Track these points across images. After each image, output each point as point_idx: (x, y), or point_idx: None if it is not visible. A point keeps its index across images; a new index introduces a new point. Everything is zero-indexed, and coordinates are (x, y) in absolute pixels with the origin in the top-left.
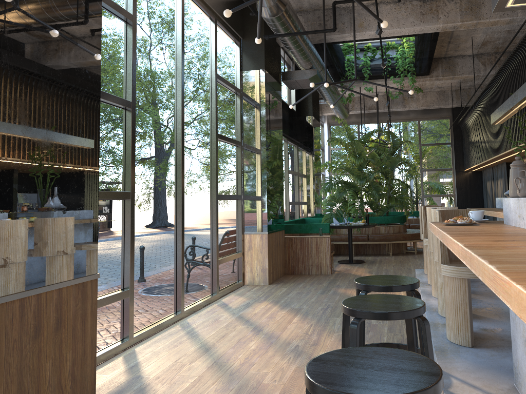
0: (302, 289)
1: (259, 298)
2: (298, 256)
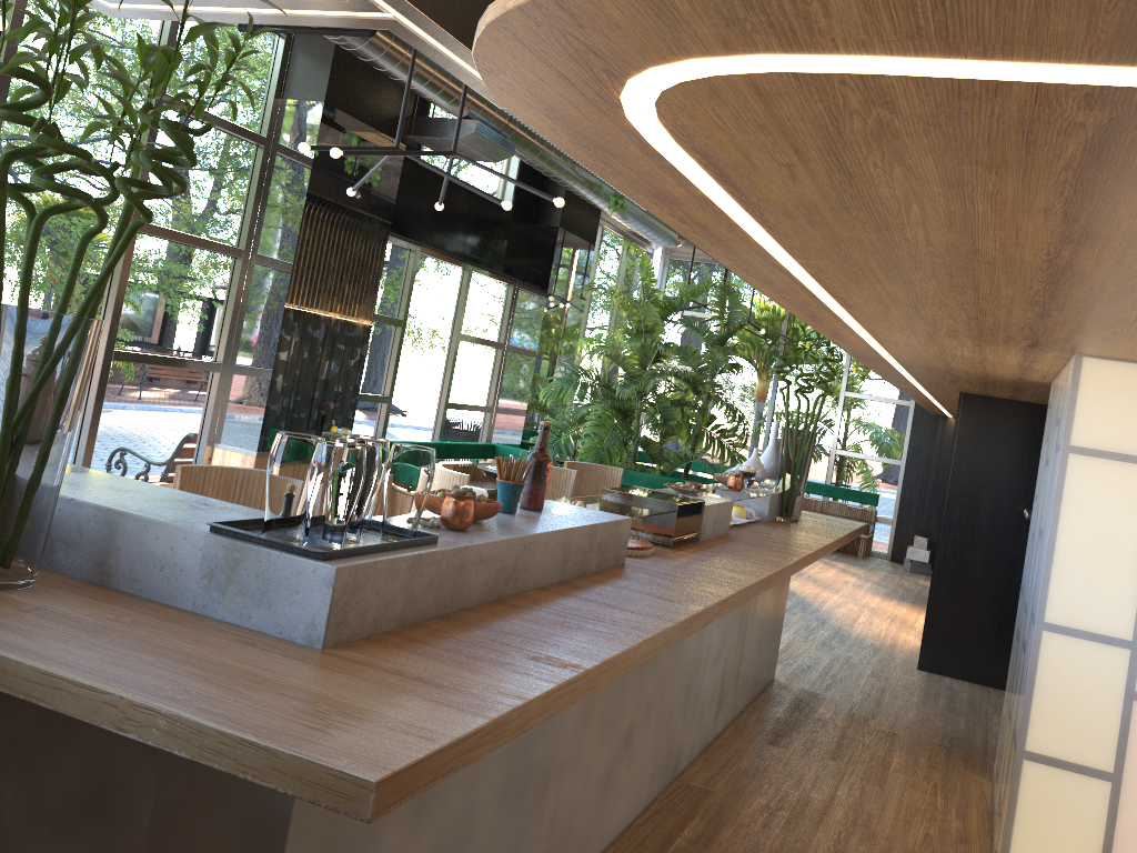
0: None
1: None
2: None
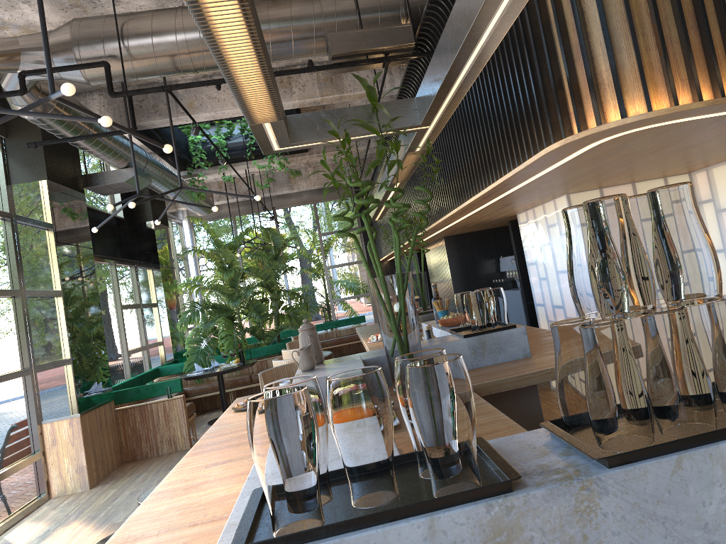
0: (139, 484)
1: (68, 517)
2: (139, 433)
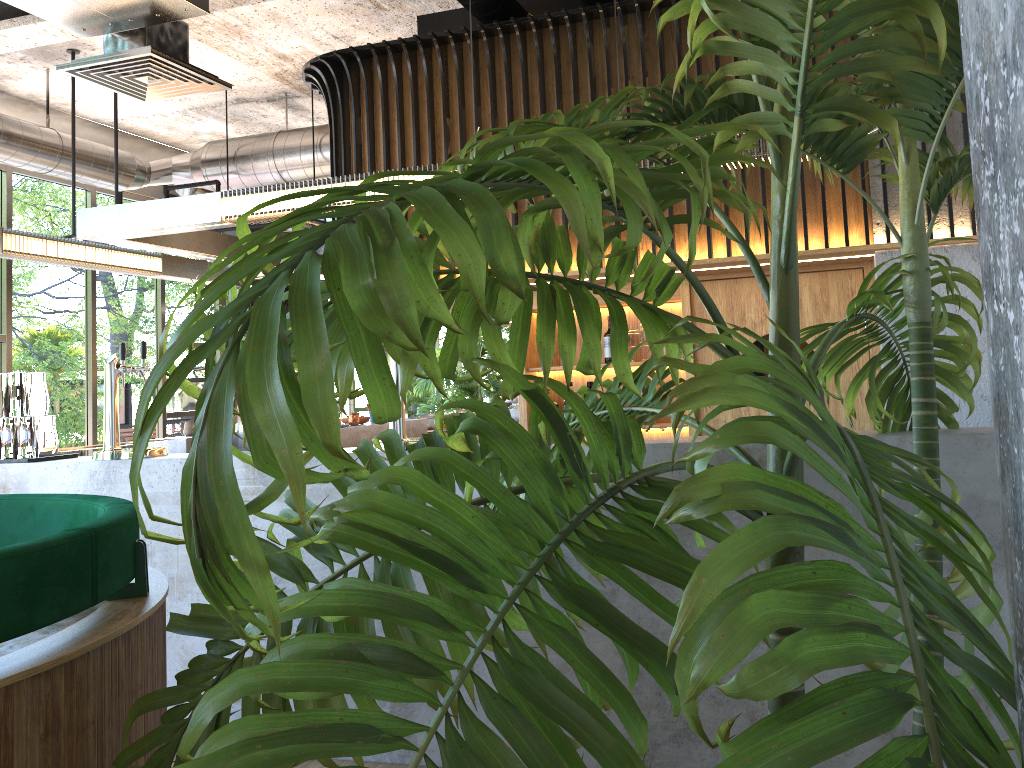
0: None
1: None
2: None
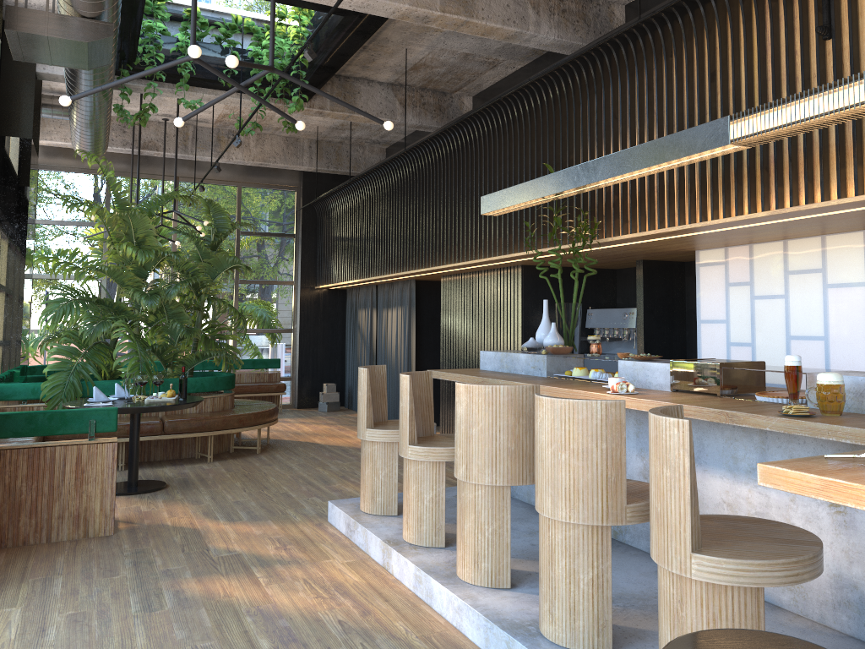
0: (72, 601)
1: None
2: (19, 499)
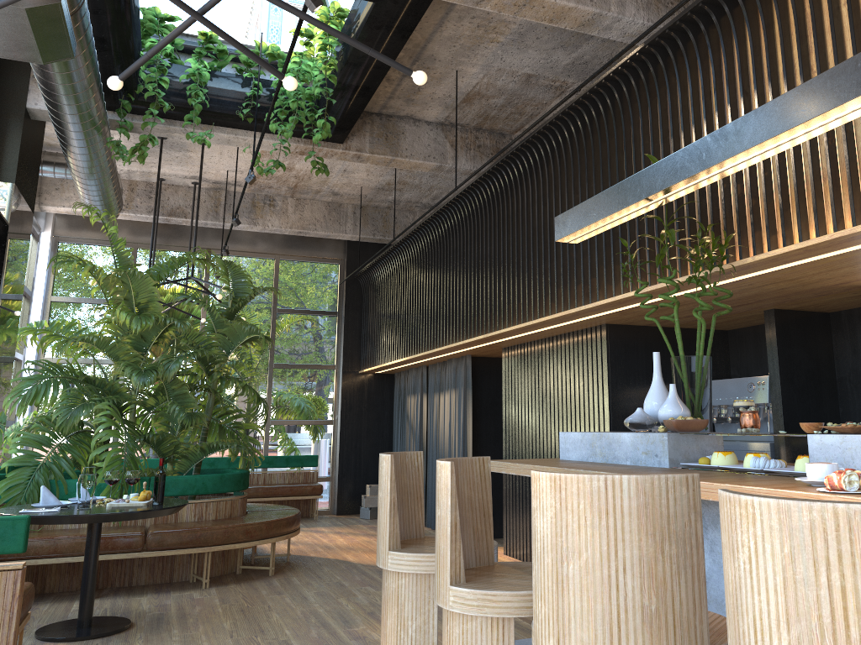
0: None
1: None
2: None
